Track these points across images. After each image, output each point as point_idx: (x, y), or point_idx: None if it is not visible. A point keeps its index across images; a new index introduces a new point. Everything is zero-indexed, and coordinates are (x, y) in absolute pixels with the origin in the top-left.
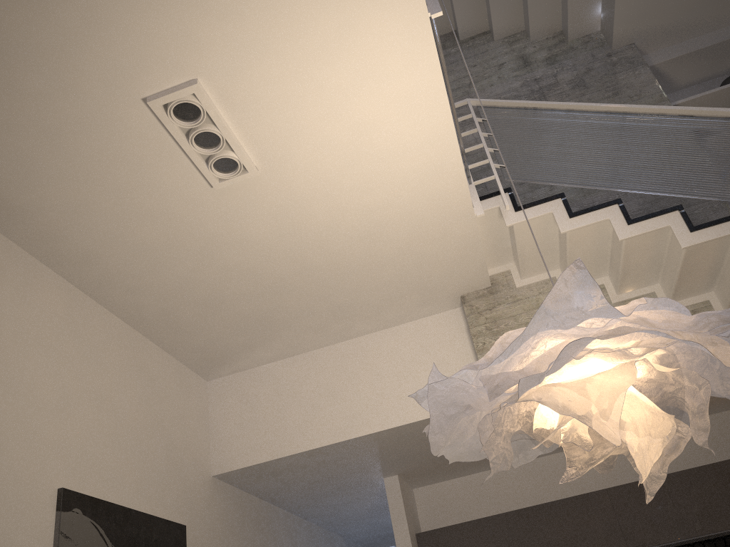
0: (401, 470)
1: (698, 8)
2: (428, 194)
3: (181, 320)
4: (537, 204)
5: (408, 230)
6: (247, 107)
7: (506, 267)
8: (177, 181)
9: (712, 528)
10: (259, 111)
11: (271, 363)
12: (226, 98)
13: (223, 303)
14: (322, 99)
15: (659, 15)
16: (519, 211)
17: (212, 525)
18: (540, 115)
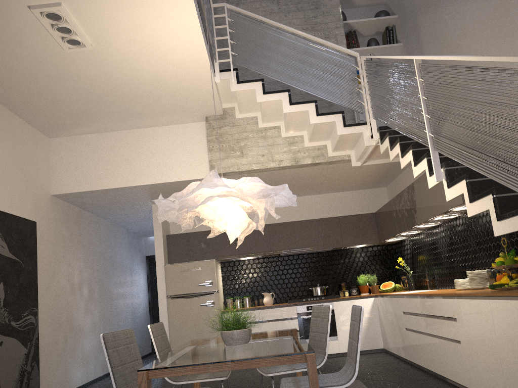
0: None
1: None
2: (189, 69)
3: (36, 107)
4: (249, 82)
5: (177, 83)
6: (89, 19)
7: (233, 105)
8: (43, 44)
9: (312, 248)
10: (96, 21)
11: (91, 134)
12: (77, 13)
13: (64, 102)
14: (132, 21)
15: None
16: (239, 84)
17: (50, 222)
18: (262, 27)
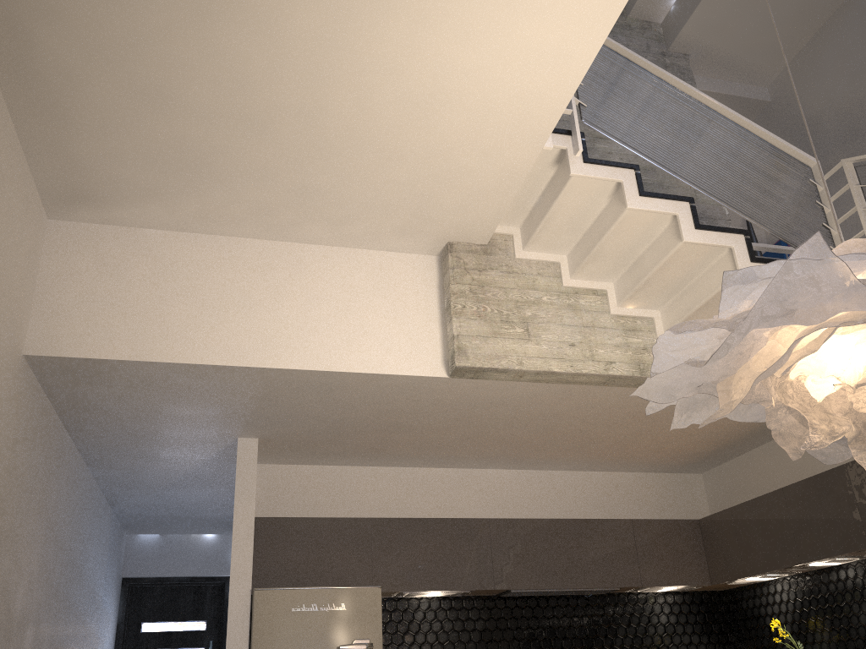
0: (268, 433)
1: (757, 53)
2: (525, 87)
3: (82, 103)
4: (608, 165)
5: (467, 124)
6: None
7: (509, 230)
8: None
9: (580, 583)
10: None
11: (161, 231)
12: None
13: (165, 107)
14: None
15: (726, 38)
16: (588, 163)
17: (7, 425)
18: (633, 70)
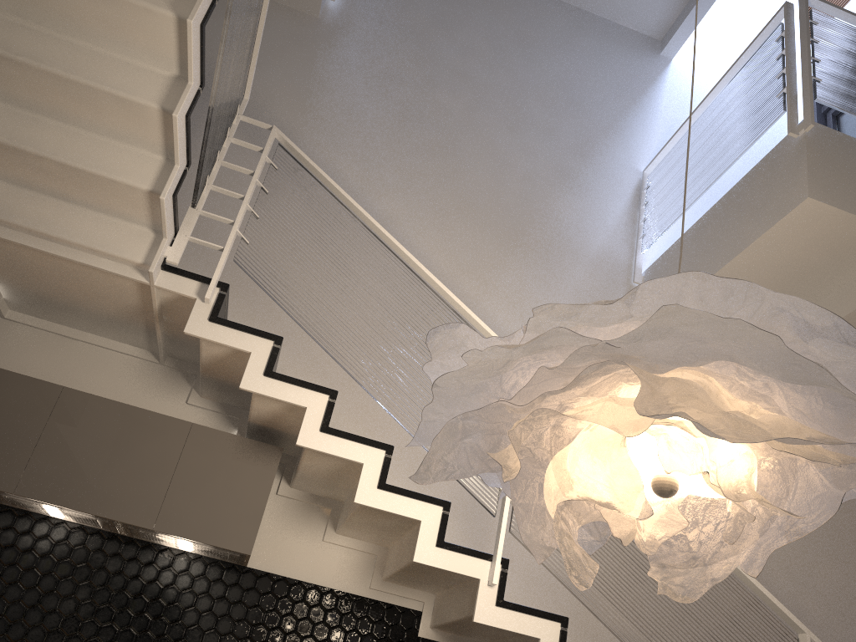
0: None
1: None
2: None
3: None
4: None
5: None
6: None
7: None
8: None
9: None
10: None
11: None
12: None
13: None
14: None
15: None
16: None
17: None
18: None
